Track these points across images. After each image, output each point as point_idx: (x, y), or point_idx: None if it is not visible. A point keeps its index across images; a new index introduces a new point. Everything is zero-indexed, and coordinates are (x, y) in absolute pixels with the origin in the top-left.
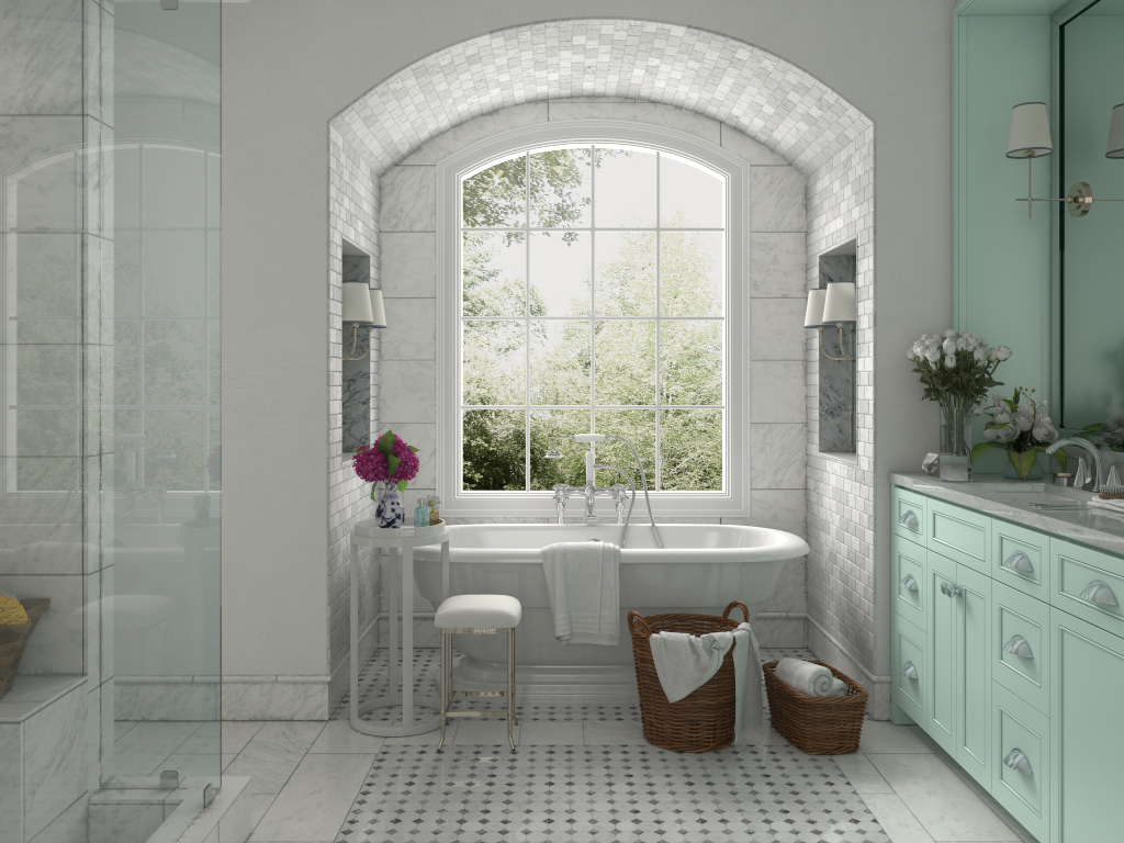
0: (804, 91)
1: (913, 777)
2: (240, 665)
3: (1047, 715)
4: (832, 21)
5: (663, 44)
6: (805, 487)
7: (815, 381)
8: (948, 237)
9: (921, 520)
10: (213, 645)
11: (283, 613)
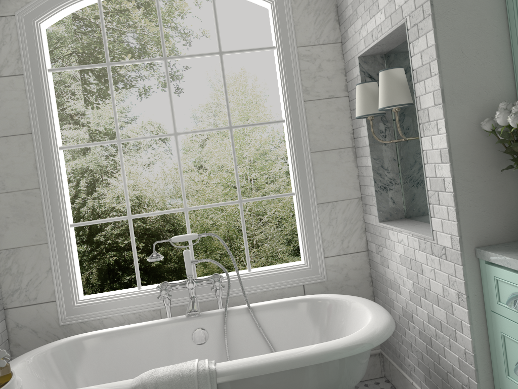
0: None
1: None
2: None
3: None
4: None
5: None
6: (367, 249)
7: (366, 163)
8: (502, 4)
9: None
10: None
11: None
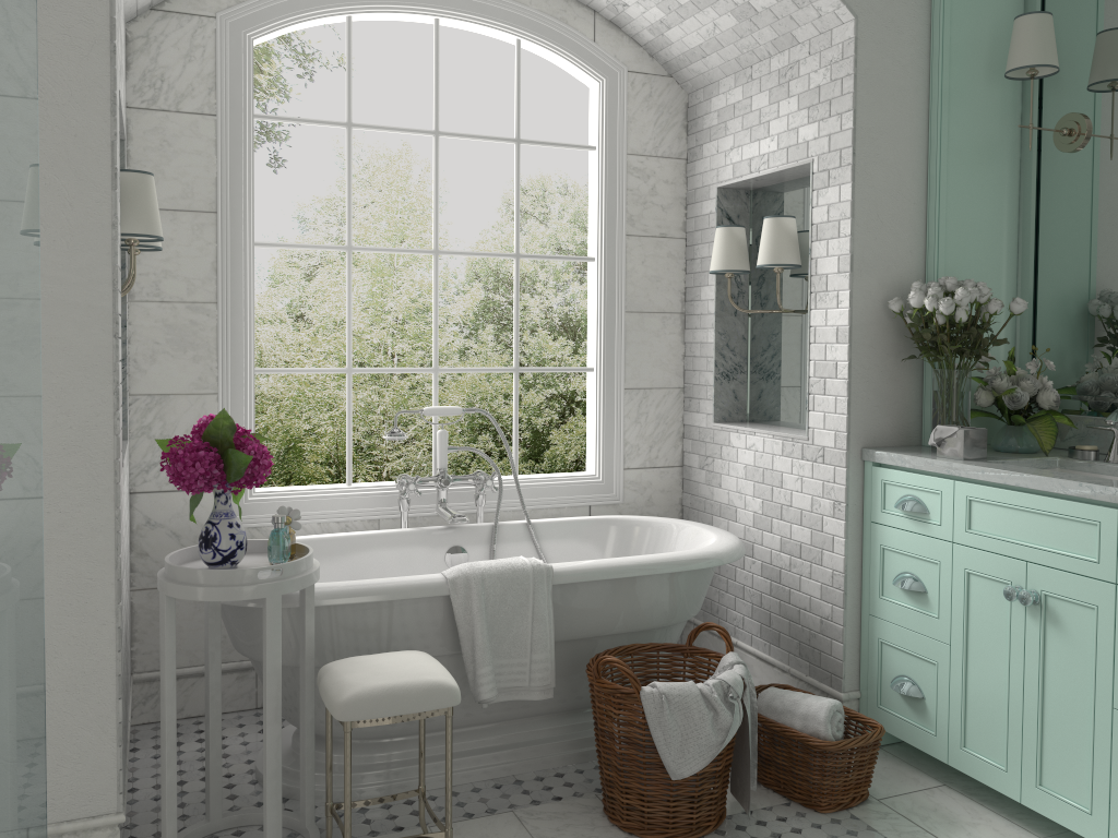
0: None
1: (960, 827)
2: None
3: None
4: None
5: None
6: (681, 464)
7: (704, 338)
8: (924, 168)
9: (937, 508)
10: None
11: None
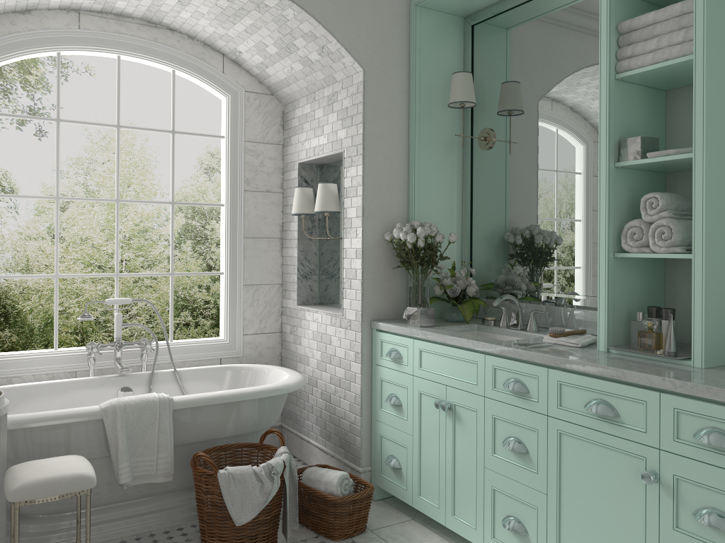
0: (311, 39)
1: (414, 542)
2: None
3: (545, 492)
4: None
5: None
6: (280, 331)
7: (292, 253)
8: (407, 156)
9: (406, 355)
10: None
11: None
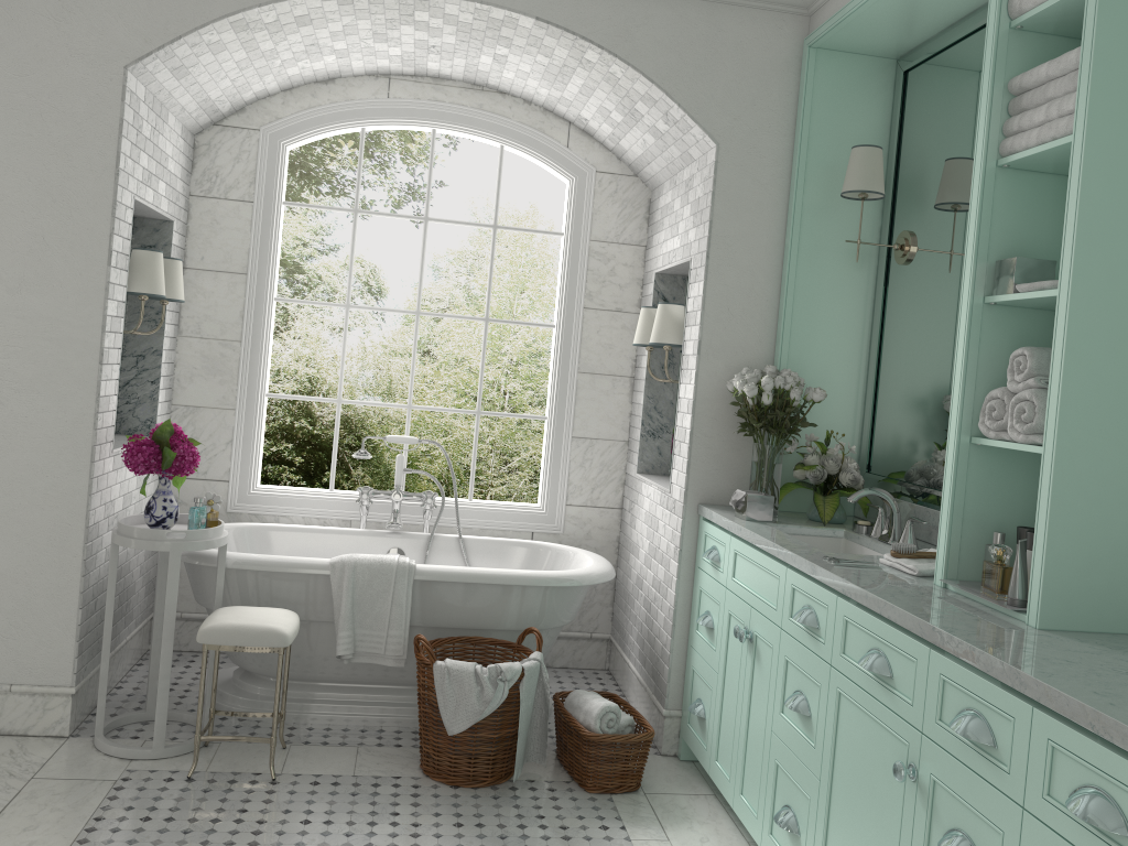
0: (651, 103)
1: (689, 822)
2: None
3: (818, 777)
4: (685, 34)
5: (511, 33)
6: (621, 507)
7: (640, 400)
8: (779, 271)
9: (723, 558)
10: None
11: (25, 615)
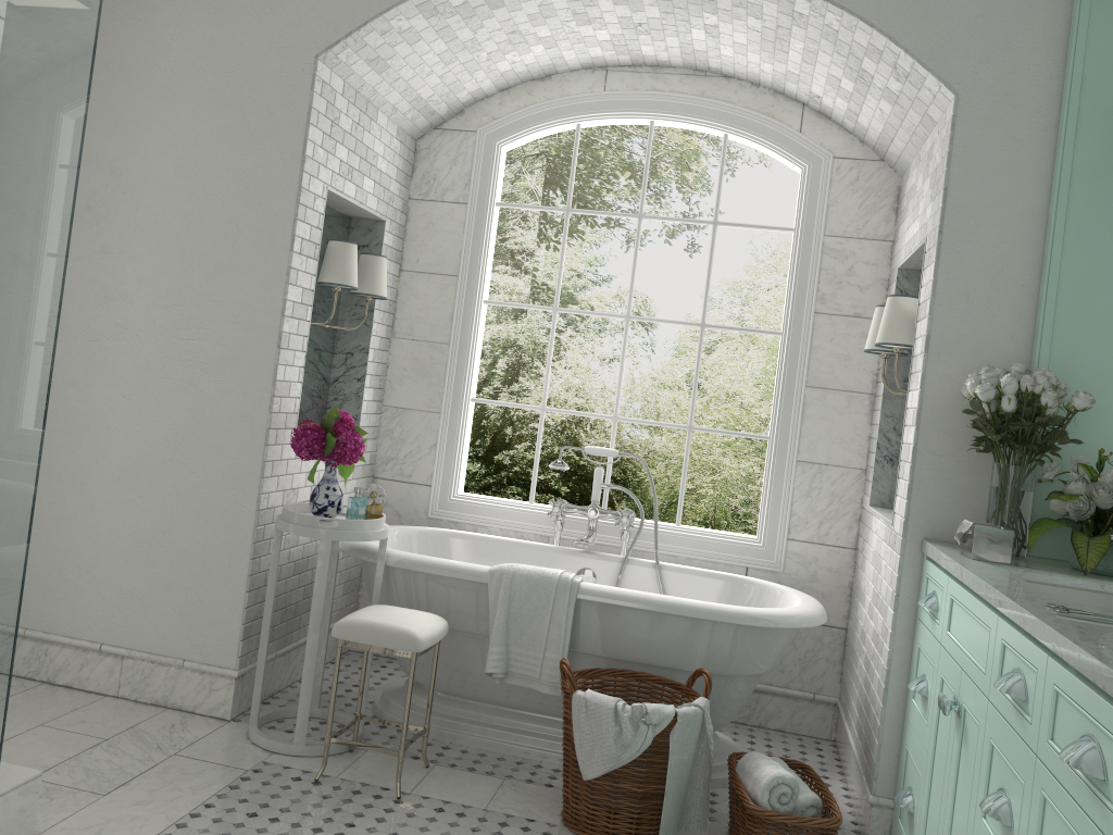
0: (877, 56)
1: None
2: (150, 642)
3: None
4: None
5: None
6: (855, 547)
7: (877, 420)
8: (1040, 248)
9: (941, 606)
10: (1, 611)
11: (200, 592)
